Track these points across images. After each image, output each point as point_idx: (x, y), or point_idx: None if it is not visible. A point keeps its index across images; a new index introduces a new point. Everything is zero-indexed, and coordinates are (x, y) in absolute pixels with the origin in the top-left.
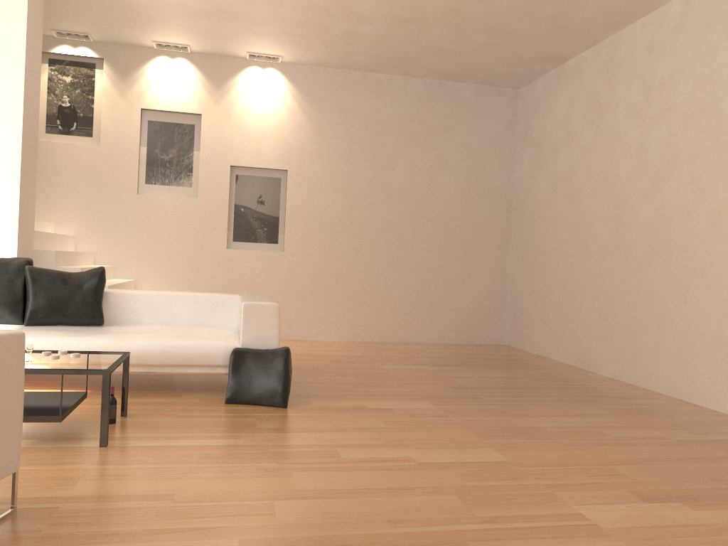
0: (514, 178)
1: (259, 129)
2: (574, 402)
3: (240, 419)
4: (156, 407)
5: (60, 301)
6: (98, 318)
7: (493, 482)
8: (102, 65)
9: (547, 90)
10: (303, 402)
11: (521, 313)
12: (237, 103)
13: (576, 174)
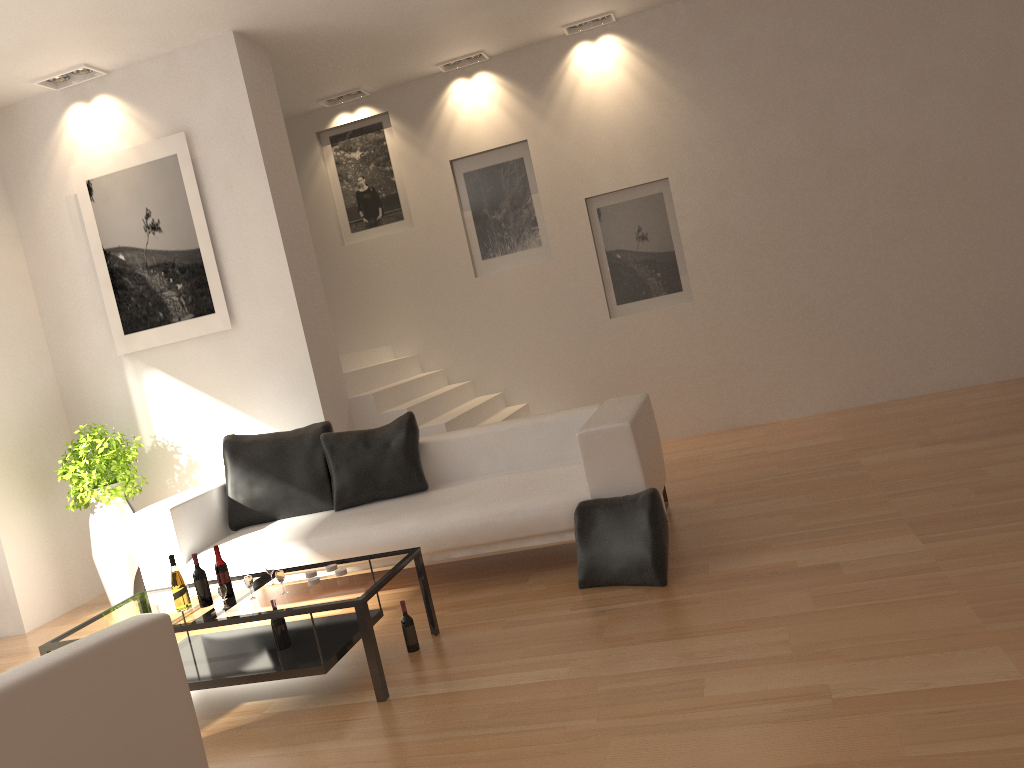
0: None
1: (610, 132)
2: None
3: (586, 621)
4: (484, 610)
5: (367, 470)
6: (418, 482)
7: (966, 744)
8: (389, 121)
9: None
10: (696, 569)
11: None
12: (570, 105)
13: None
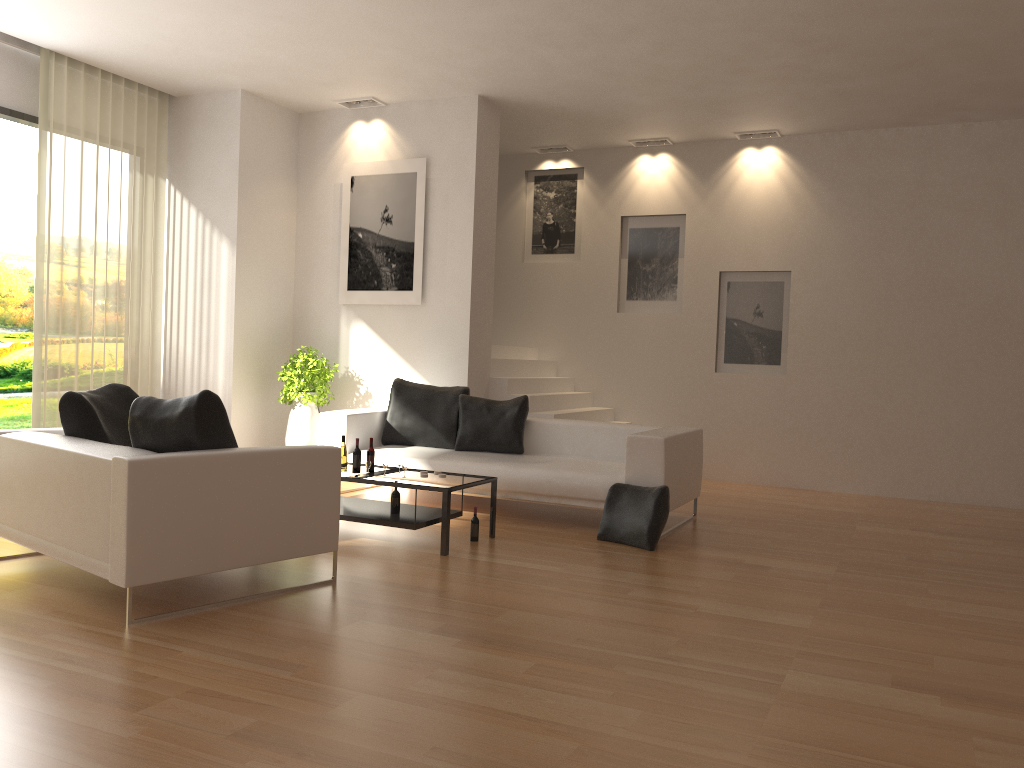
0: None
1: (754, 224)
2: None
3: (588, 553)
4: (529, 534)
5: (484, 428)
6: (517, 446)
7: (744, 638)
8: (582, 175)
9: None
10: (679, 549)
11: None
12: (727, 195)
13: None
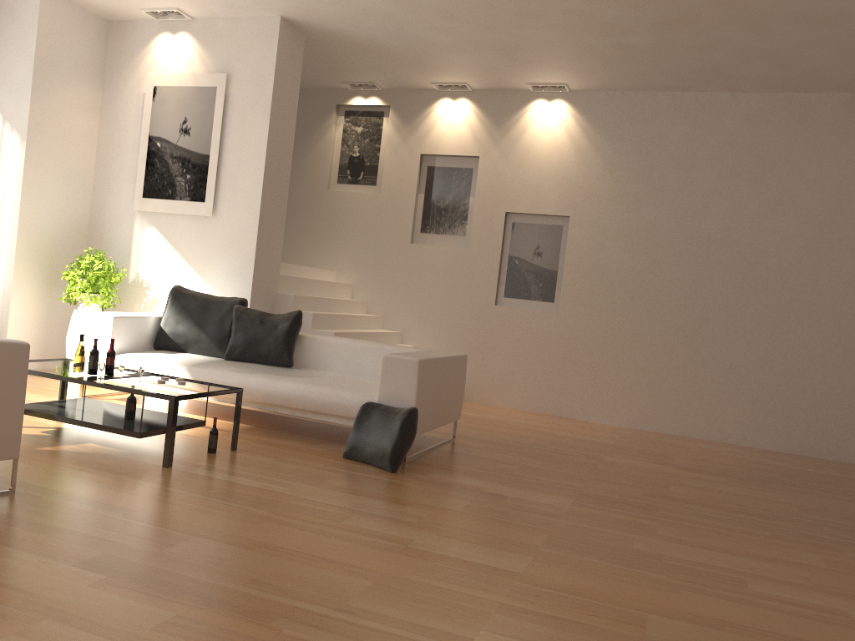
0: None
1: (539, 170)
2: (797, 544)
3: (325, 472)
4: (275, 449)
5: (255, 339)
6: (285, 359)
7: (446, 584)
8: (389, 113)
9: None
10: (422, 472)
11: None
12: (517, 142)
13: None
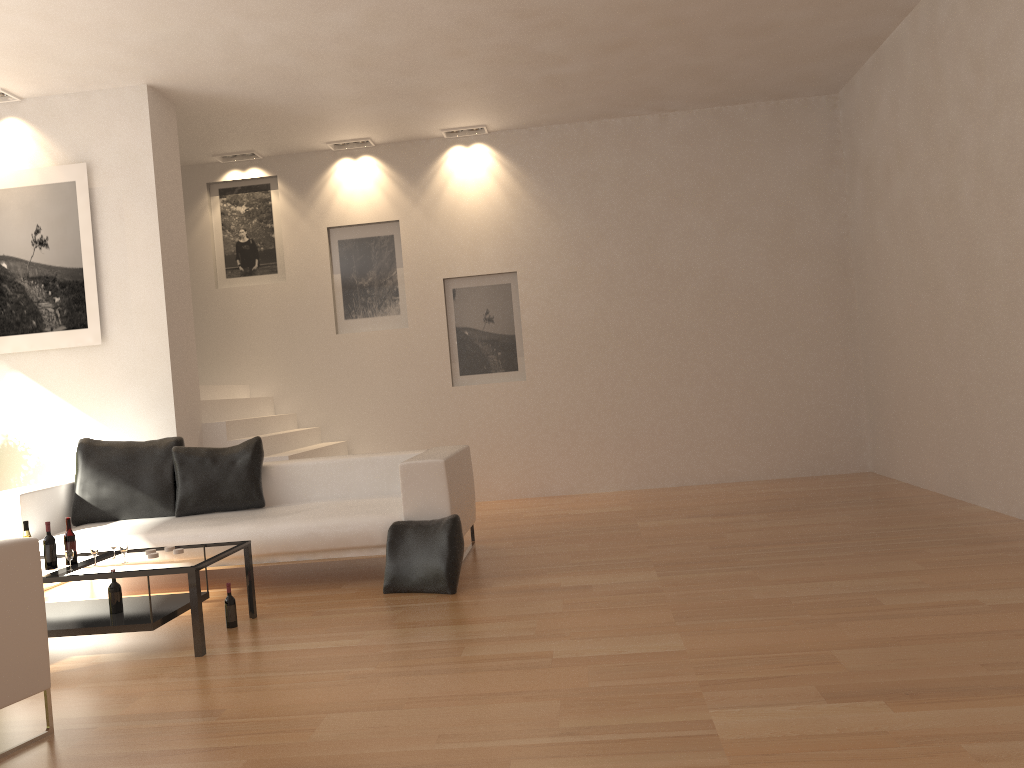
0: (848, 225)
1: (472, 225)
2: (883, 556)
3: (383, 613)
4: (299, 604)
5: (212, 483)
6: (256, 499)
7: (631, 681)
8: (276, 184)
9: (867, 89)
10: (482, 585)
11: (881, 424)
12: (440, 197)
13: (915, 207)
